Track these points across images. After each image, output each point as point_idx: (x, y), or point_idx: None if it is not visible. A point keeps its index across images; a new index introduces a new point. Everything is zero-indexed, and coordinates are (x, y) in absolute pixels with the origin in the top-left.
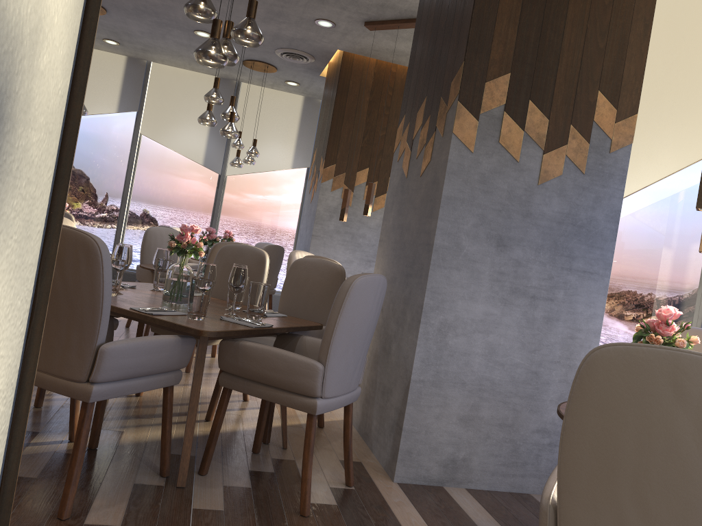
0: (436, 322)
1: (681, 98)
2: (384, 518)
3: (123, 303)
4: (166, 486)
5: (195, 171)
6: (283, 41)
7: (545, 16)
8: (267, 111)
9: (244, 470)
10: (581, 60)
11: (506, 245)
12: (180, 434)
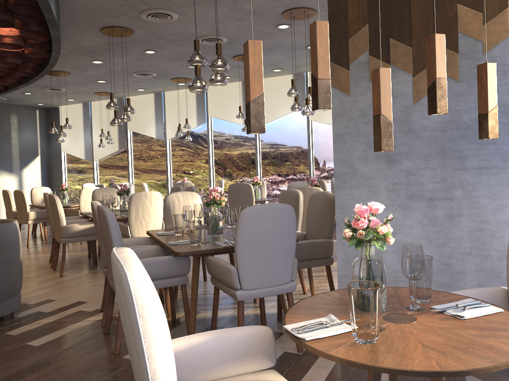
0: None
1: None
2: (294, 374)
3: (173, 239)
4: None
5: None
6: None
7: None
8: None
9: None
10: None
11: (395, 160)
12: (231, 314)
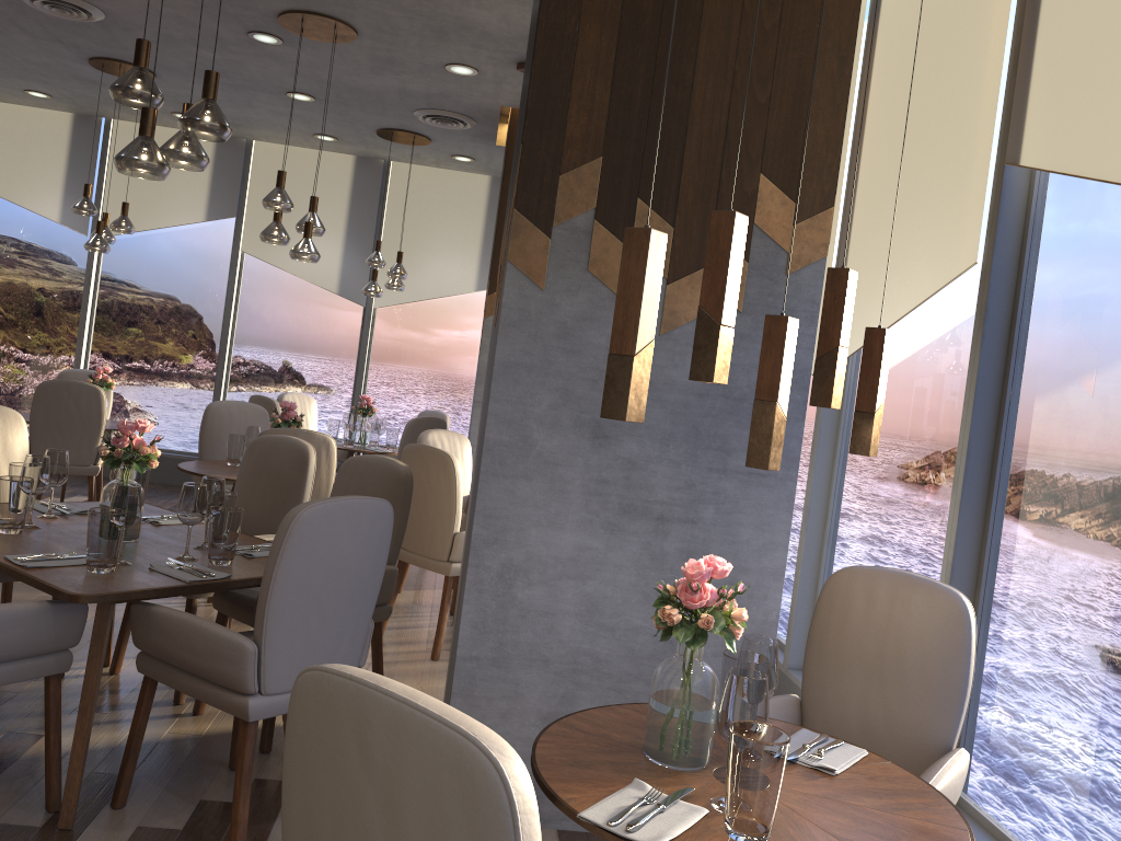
0: (494, 564)
1: (941, 169)
2: None
3: (10, 547)
4: (44, 828)
5: (327, 303)
6: (417, 99)
7: (659, 59)
8: (434, 203)
9: (193, 799)
10: (726, 126)
11: (610, 436)
12: None
